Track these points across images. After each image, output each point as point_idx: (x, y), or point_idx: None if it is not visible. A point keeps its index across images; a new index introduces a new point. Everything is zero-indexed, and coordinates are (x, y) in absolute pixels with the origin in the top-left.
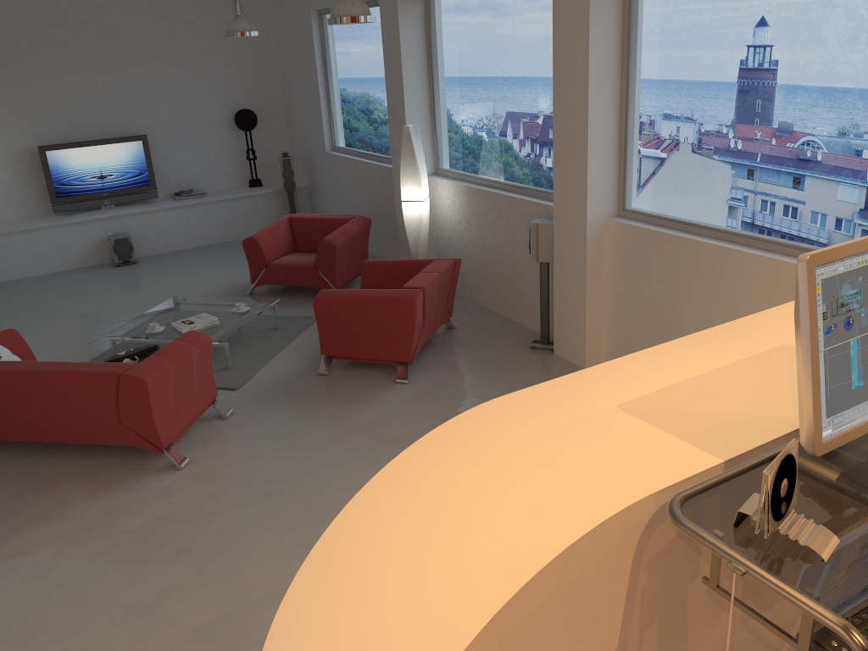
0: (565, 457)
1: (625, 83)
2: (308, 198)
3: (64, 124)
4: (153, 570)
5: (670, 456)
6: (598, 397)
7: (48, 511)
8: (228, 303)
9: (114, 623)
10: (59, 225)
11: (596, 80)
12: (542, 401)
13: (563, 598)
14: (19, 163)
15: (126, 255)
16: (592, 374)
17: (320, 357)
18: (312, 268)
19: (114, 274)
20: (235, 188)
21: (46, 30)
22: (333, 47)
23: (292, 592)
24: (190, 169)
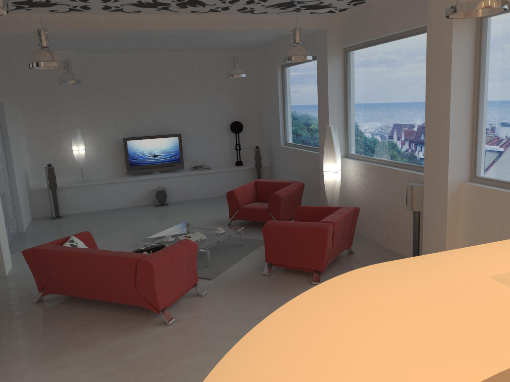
0: (441, 314)
1: (476, 92)
2: (269, 173)
3: (138, 126)
4: None
5: None
6: (471, 270)
7: (86, 342)
8: (213, 228)
9: None
10: (129, 181)
11: (456, 90)
12: (418, 269)
13: None
14: (112, 146)
15: (162, 200)
16: (463, 253)
17: (265, 264)
18: (266, 210)
19: (154, 210)
20: (227, 166)
21: (134, 77)
22: (289, 85)
23: None
24: (203, 154)
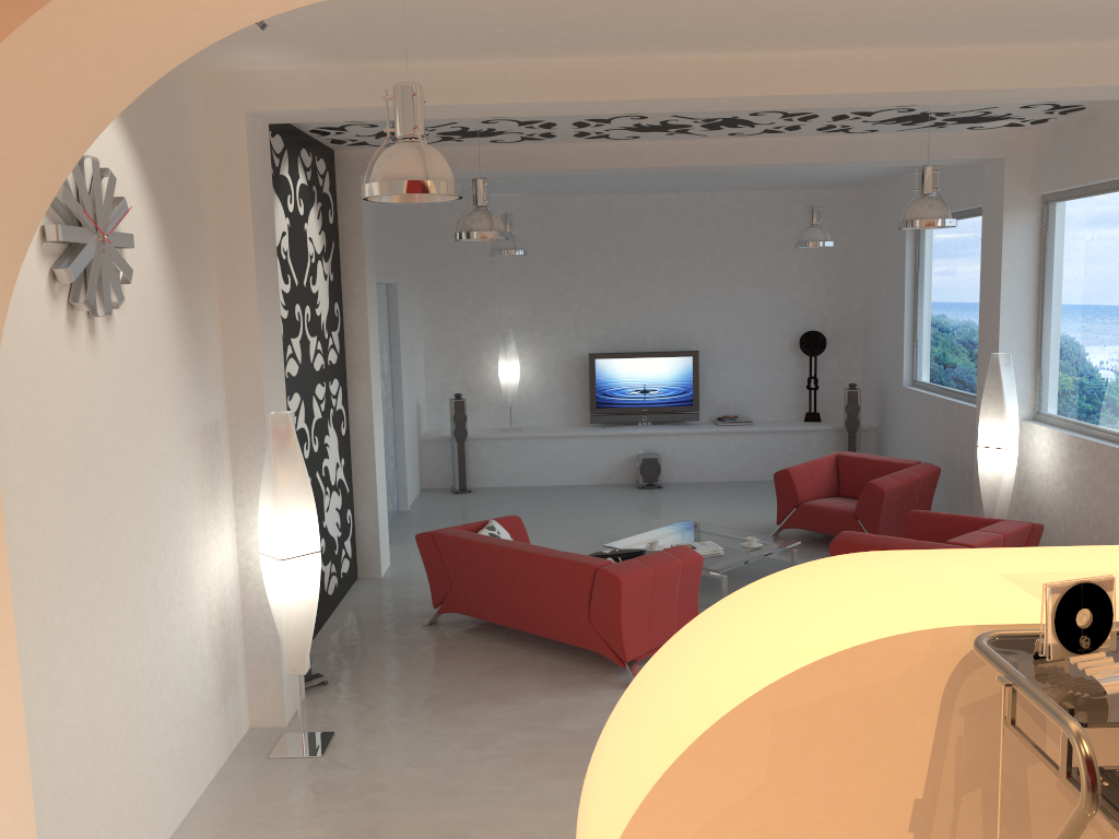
0: (905, 593)
1: None
2: (875, 442)
3: (618, 333)
4: (580, 772)
5: (1019, 610)
6: (986, 566)
7: (503, 694)
8: (740, 537)
9: (529, 806)
10: (592, 435)
11: None
12: (922, 559)
13: (849, 702)
14: (568, 368)
15: (652, 477)
16: (999, 552)
17: None
18: (850, 515)
19: (634, 495)
20: (787, 420)
21: (619, 240)
22: (928, 263)
23: (634, 682)
24: (739, 393)
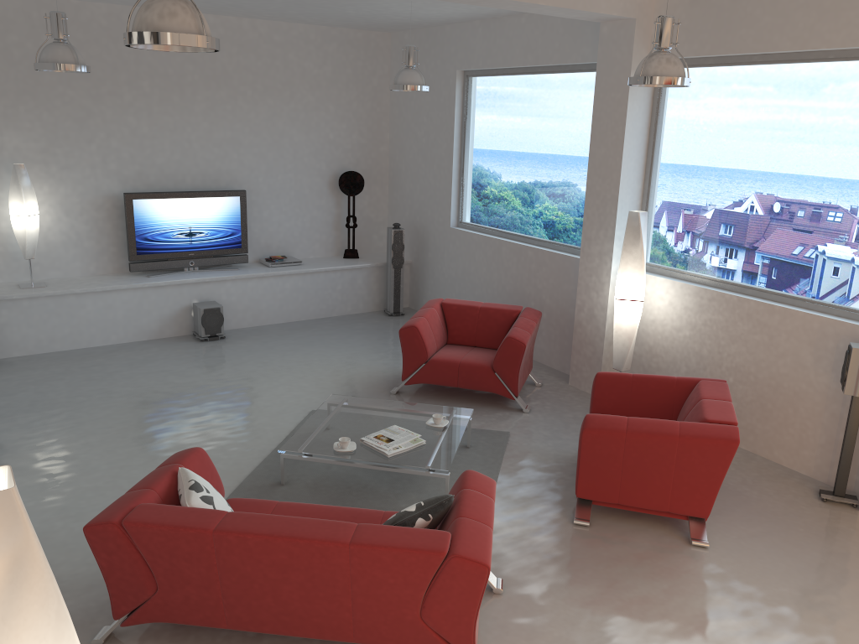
0: None
1: None
2: (409, 276)
3: (155, 169)
4: None
5: None
6: None
7: None
8: (412, 412)
9: None
10: (141, 287)
11: None
12: None
13: None
14: (97, 210)
15: (215, 328)
16: None
17: (556, 495)
18: (488, 369)
19: (203, 351)
20: (327, 258)
21: (151, 62)
22: (480, 113)
23: None
24: (282, 232)
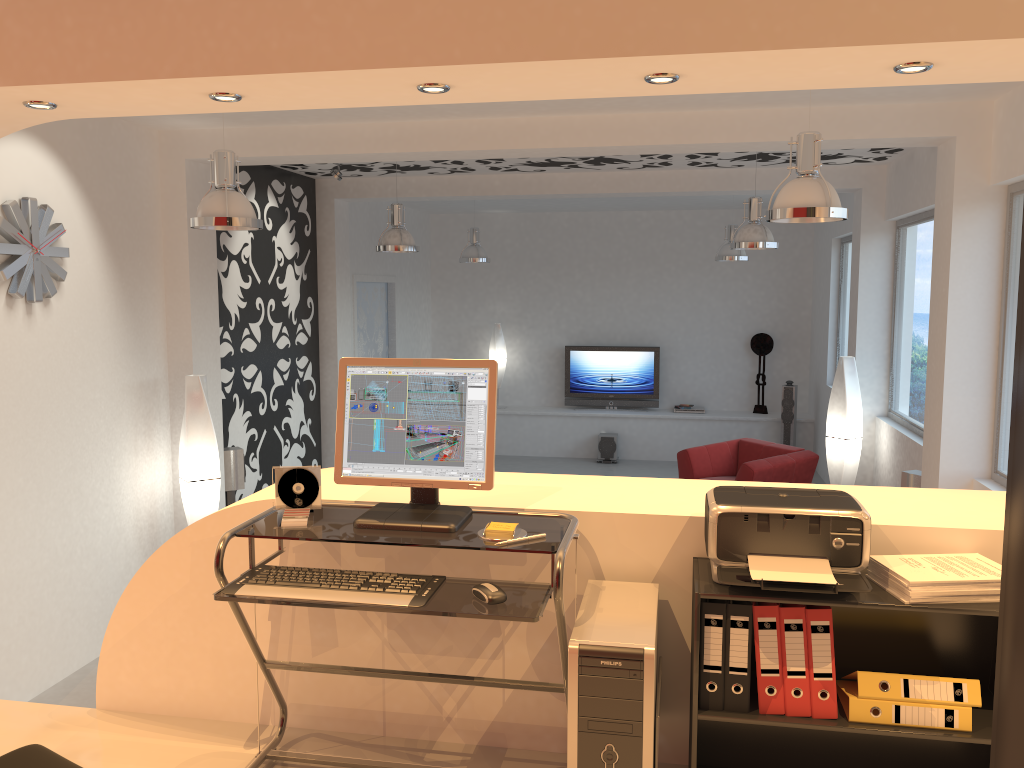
0: None
1: (1001, 322)
2: (813, 434)
3: (593, 329)
4: None
5: (341, 494)
6: None
7: None
8: None
9: None
10: (562, 415)
11: (959, 315)
12: None
13: (232, 539)
14: (549, 358)
15: (608, 453)
16: None
17: None
18: None
19: (589, 467)
20: (738, 411)
21: (596, 250)
22: (846, 276)
23: None
24: (697, 385)
